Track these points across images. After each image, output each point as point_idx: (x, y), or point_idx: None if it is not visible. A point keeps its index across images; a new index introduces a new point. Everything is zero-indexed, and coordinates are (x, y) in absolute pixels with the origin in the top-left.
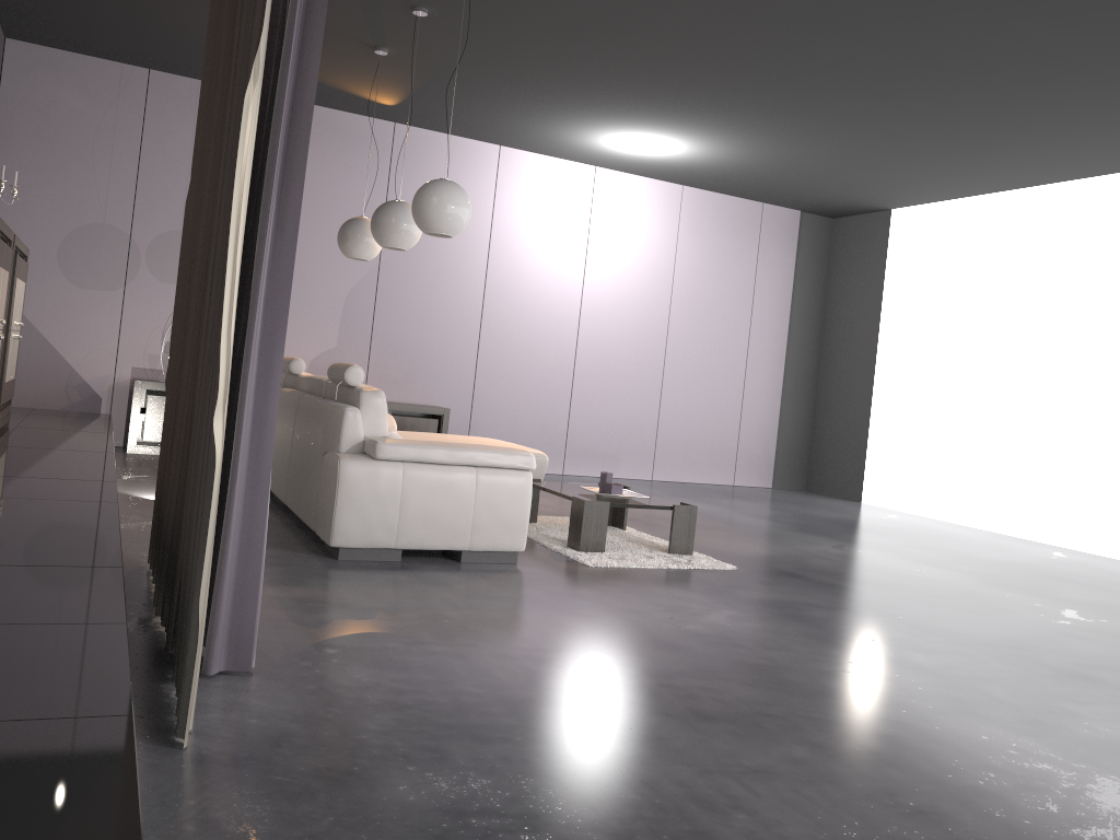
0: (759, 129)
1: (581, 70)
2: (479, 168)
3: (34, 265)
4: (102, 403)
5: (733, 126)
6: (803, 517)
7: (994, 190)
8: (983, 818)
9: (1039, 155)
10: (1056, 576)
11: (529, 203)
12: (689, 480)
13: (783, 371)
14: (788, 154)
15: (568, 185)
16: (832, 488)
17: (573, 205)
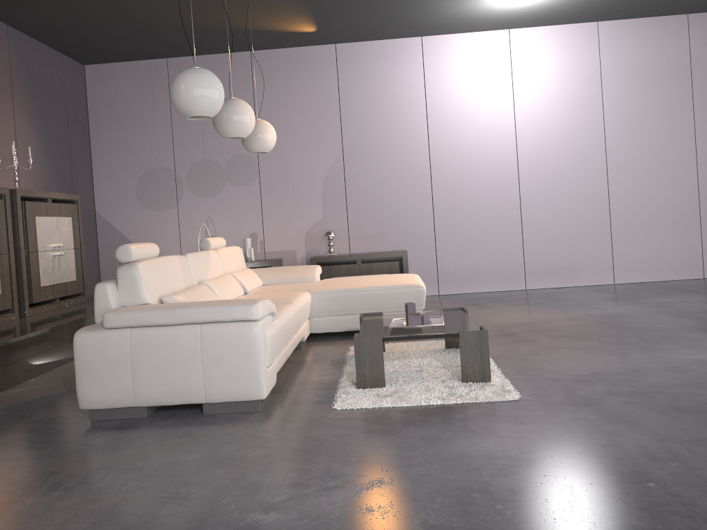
0: None
1: None
2: (407, 59)
3: (124, 202)
4: None
5: None
6: None
7: None
8: None
9: None
10: None
11: (455, 75)
12: (654, 279)
13: None
14: None
15: (486, 51)
16: None
17: (494, 66)
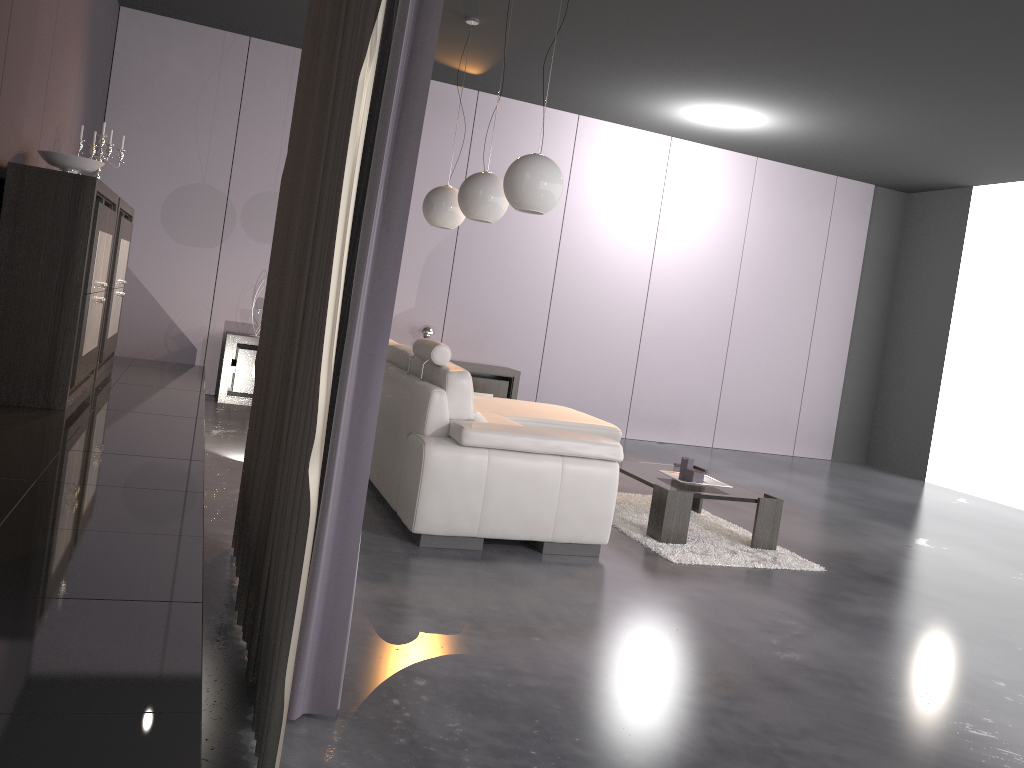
0: (849, 104)
1: (672, 42)
2: (557, 137)
3: (139, 221)
4: (197, 353)
5: (822, 100)
6: (873, 500)
7: None
8: None
9: None
10: None
11: (605, 172)
12: (749, 449)
13: (848, 345)
14: (874, 130)
15: (643, 155)
16: (894, 464)
17: (647, 174)
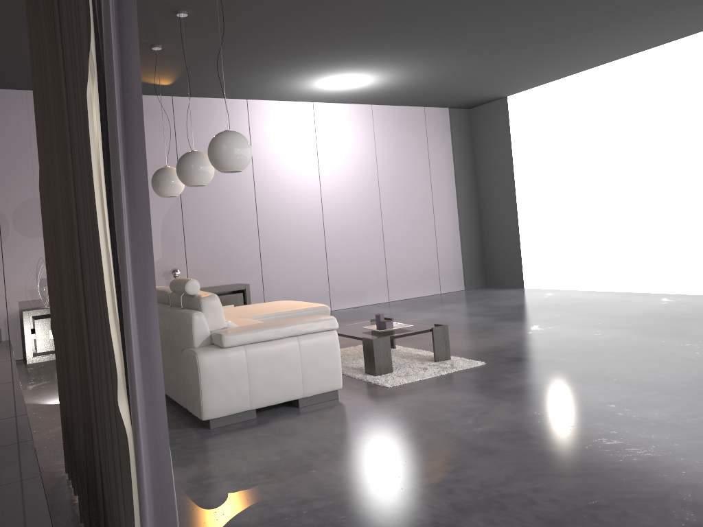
0: (422, 58)
1: (300, 37)
2: (236, 117)
3: None
4: (1, 331)
5: (405, 59)
6: (498, 309)
7: (573, 73)
8: None
9: (604, 45)
10: (679, 318)
11: (274, 135)
12: (412, 296)
13: (457, 213)
14: (441, 72)
15: (297, 118)
16: (503, 282)
17: (303, 130)
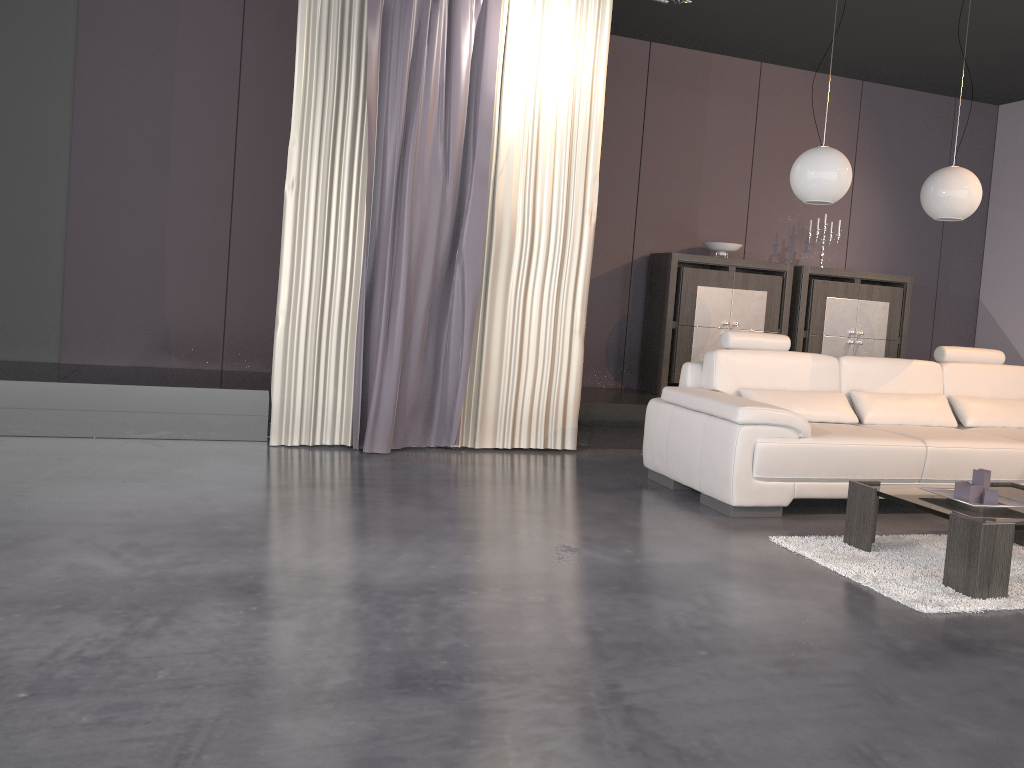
0: None
1: None
2: None
3: (1012, 290)
4: None
5: None
6: None
7: None
8: (107, 523)
9: None
10: None
11: None
12: None
13: None
14: None
15: None
16: None
17: None
